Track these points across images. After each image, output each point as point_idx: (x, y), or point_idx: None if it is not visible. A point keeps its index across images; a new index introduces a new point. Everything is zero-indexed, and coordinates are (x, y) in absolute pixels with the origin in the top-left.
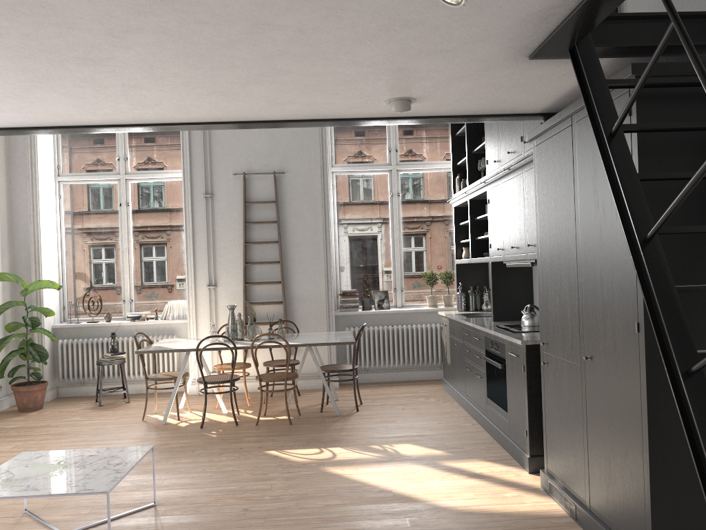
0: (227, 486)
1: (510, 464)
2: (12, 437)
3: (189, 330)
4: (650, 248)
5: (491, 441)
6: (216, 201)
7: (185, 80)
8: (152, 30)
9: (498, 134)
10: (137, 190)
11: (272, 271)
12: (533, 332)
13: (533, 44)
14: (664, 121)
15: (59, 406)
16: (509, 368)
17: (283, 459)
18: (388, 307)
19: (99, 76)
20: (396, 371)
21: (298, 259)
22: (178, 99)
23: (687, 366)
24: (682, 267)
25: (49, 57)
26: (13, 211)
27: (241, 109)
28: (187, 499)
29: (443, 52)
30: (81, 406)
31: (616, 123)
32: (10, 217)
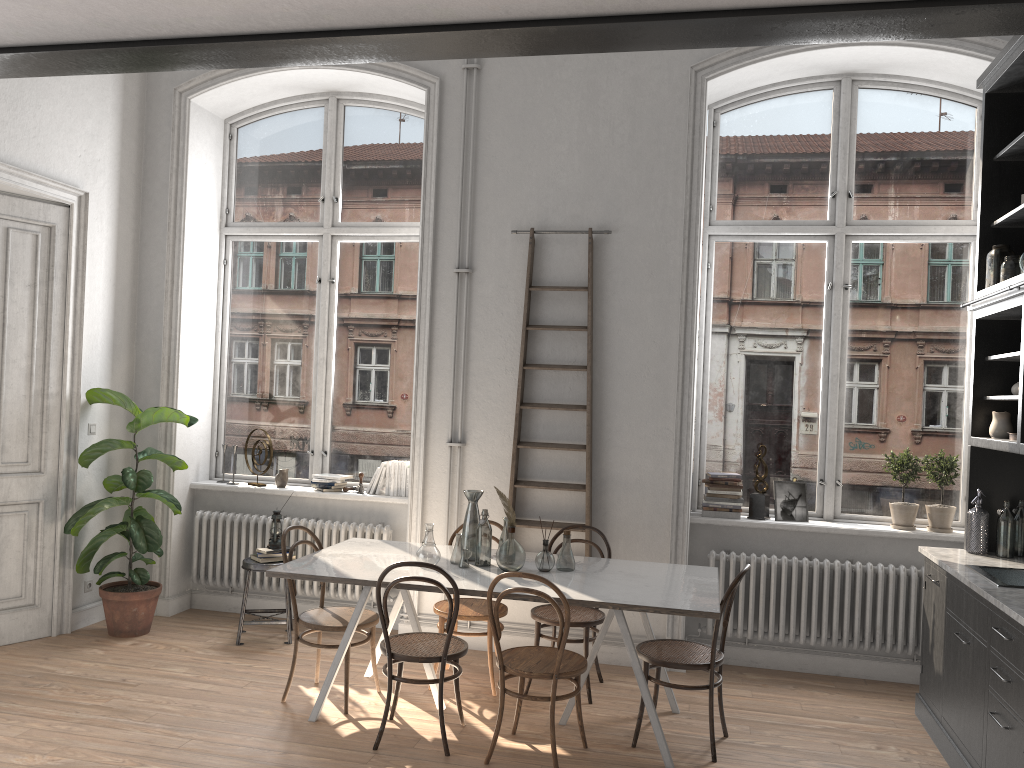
0: None
1: None
2: (43, 702)
3: (409, 522)
4: None
5: None
6: (478, 281)
7: None
8: None
9: None
10: (350, 256)
11: (572, 424)
12: None
13: None
14: None
15: (177, 631)
16: None
17: None
18: (804, 517)
19: None
20: (811, 653)
21: (625, 405)
22: None
23: None
24: None
25: None
26: (142, 283)
27: None
28: None
29: None
30: (209, 640)
31: None
32: (137, 293)
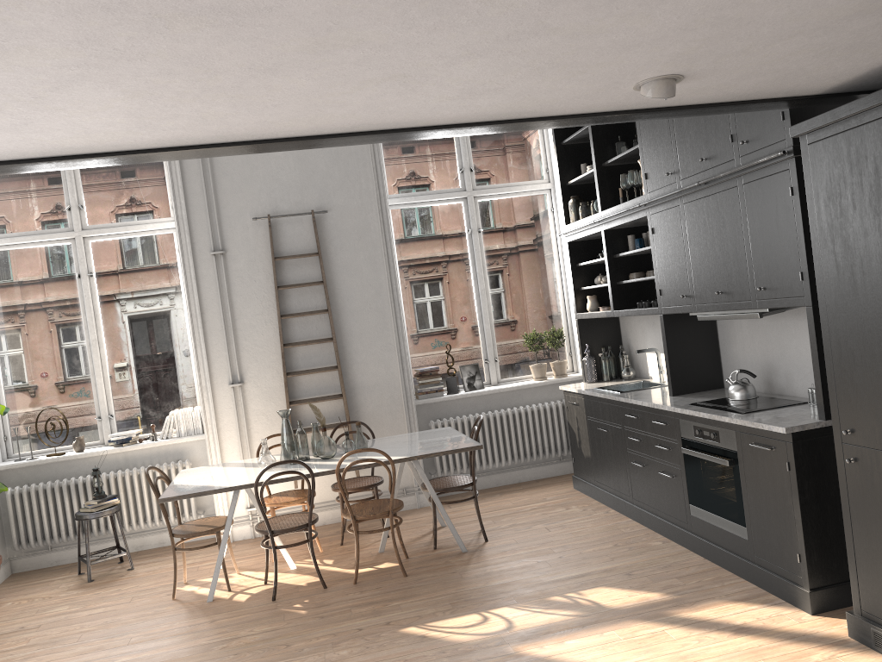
0: None
1: (772, 603)
2: None
3: (209, 451)
4: None
5: (712, 566)
6: (231, 259)
7: (367, 53)
8: None
9: (672, 135)
10: (103, 252)
11: (322, 353)
12: (770, 410)
13: None
14: None
15: (23, 589)
16: (747, 466)
17: (439, 641)
18: (481, 386)
19: (220, 51)
20: (502, 472)
21: (358, 333)
22: (322, 92)
23: None
24: None
25: (156, 8)
26: None
27: (406, 107)
28: None
29: None
30: (60, 586)
31: None
32: None
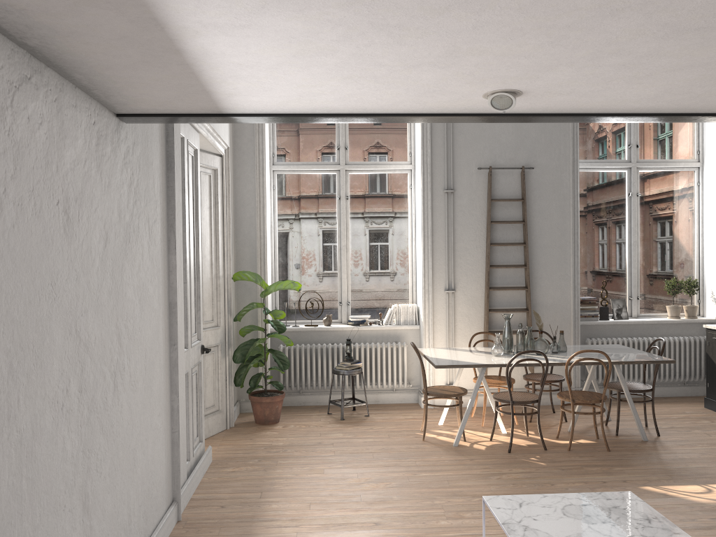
0: None
1: None
2: (301, 458)
3: (424, 338)
4: None
5: None
6: (457, 197)
7: None
8: None
9: None
10: (357, 182)
11: (515, 275)
12: None
13: None
14: None
15: (293, 418)
16: None
17: (682, 499)
18: (626, 317)
19: None
20: None
21: (543, 263)
22: None
23: None
24: None
25: None
26: (237, 203)
27: None
28: None
29: None
30: (320, 419)
31: None
32: (234, 209)
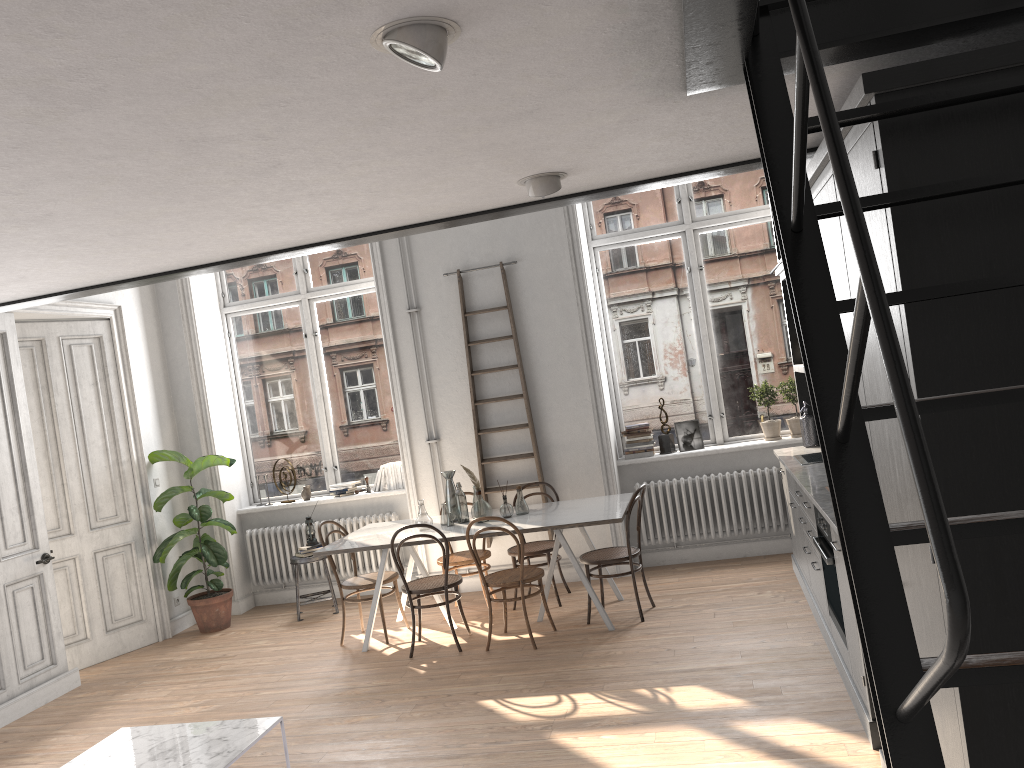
0: (401, 767)
1: (848, 729)
2: (174, 676)
3: (409, 506)
4: (847, 454)
5: (834, 679)
6: (425, 316)
7: (185, 215)
8: (52, 177)
9: None
10: (325, 312)
11: (515, 410)
12: None
13: (672, 74)
14: (944, 170)
15: (251, 621)
16: (837, 566)
17: (498, 717)
18: (701, 445)
19: (66, 233)
20: (723, 544)
21: (551, 388)
22: (207, 234)
23: (898, 702)
24: (1007, 440)
25: None
26: (170, 364)
27: (312, 228)
28: None
29: (528, 114)
30: (276, 622)
31: (792, 212)
32: (168, 373)
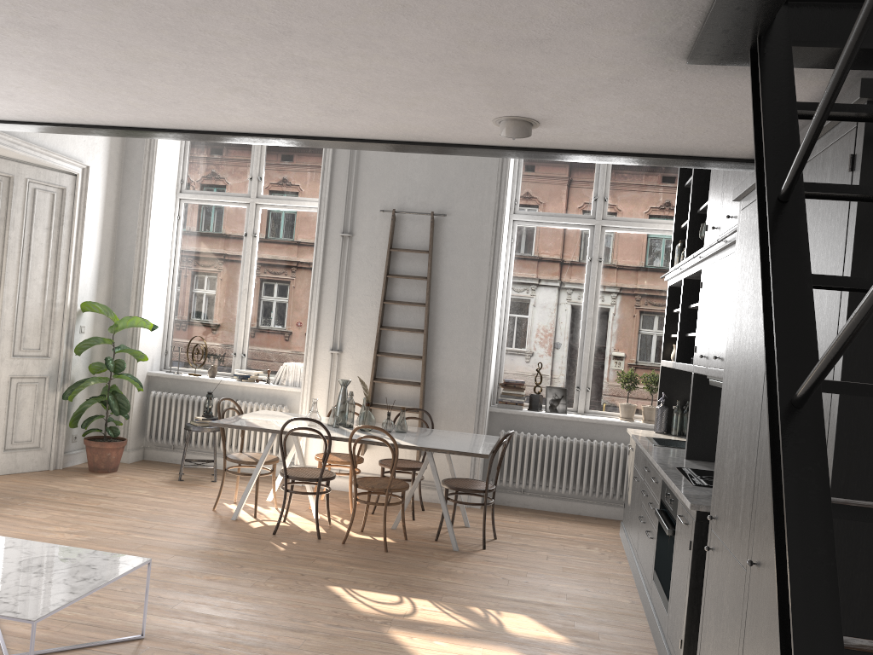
0: (247, 629)
1: None
2: (56, 503)
3: (301, 403)
4: (799, 419)
5: (646, 636)
6: (356, 242)
7: (183, 67)
8: None
9: (723, 188)
10: (268, 218)
11: (414, 342)
12: None
13: (684, 36)
14: None
15: (136, 471)
16: (677, 538)
17: (343, 604)
18: (564, 411)
19: (65, 54)
20: (563, 499)
21: (449, 331)
22: (196, 96)
23: None
24: None
25: None
26: (120, 229)
27: (293, 118)
28: (187, 638)
29: (537, 43)
30: (159, 477)
31: (787, 180)
32: (116, 236)
